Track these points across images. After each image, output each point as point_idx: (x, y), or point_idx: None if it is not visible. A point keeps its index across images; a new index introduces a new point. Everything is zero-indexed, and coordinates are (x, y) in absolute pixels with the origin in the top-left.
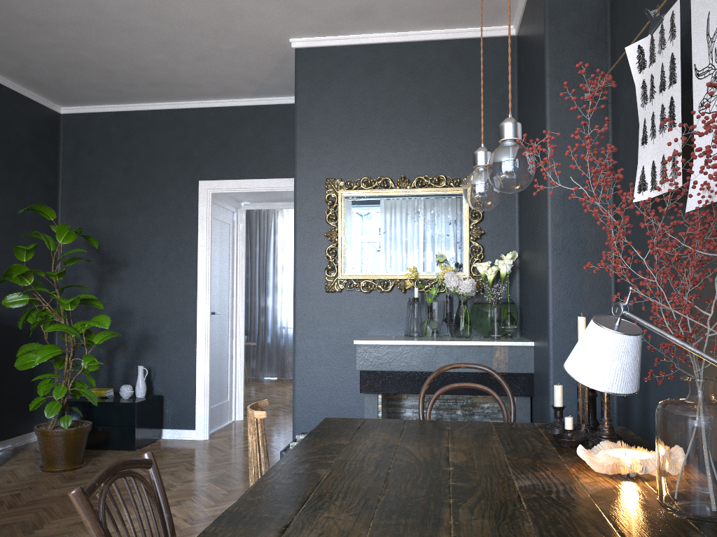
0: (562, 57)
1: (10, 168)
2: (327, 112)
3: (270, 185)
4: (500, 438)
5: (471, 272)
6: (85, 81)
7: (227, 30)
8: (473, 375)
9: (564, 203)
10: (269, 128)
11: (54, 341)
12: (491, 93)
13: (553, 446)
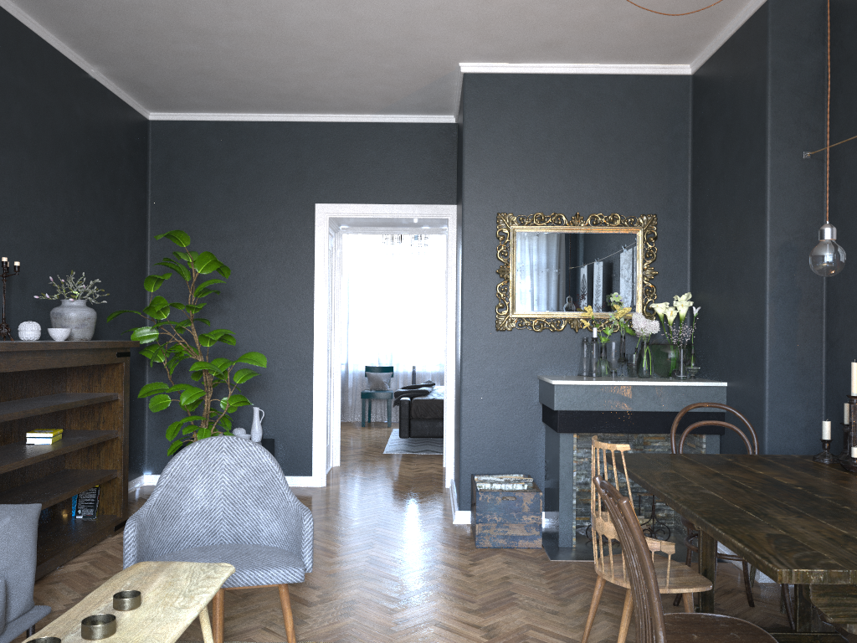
0: (783, 116)
1: (113, 184)
2: (497, 142)
3: (396, 211)
4: (789, 466)
5: (644, 312)
6: (201, 89)
7: (400, 51)
8: (668, 414)
9: (782, 253)
10: (394, 148)
11: (144, 380)
12: (666, 132)
13: (843, 471)
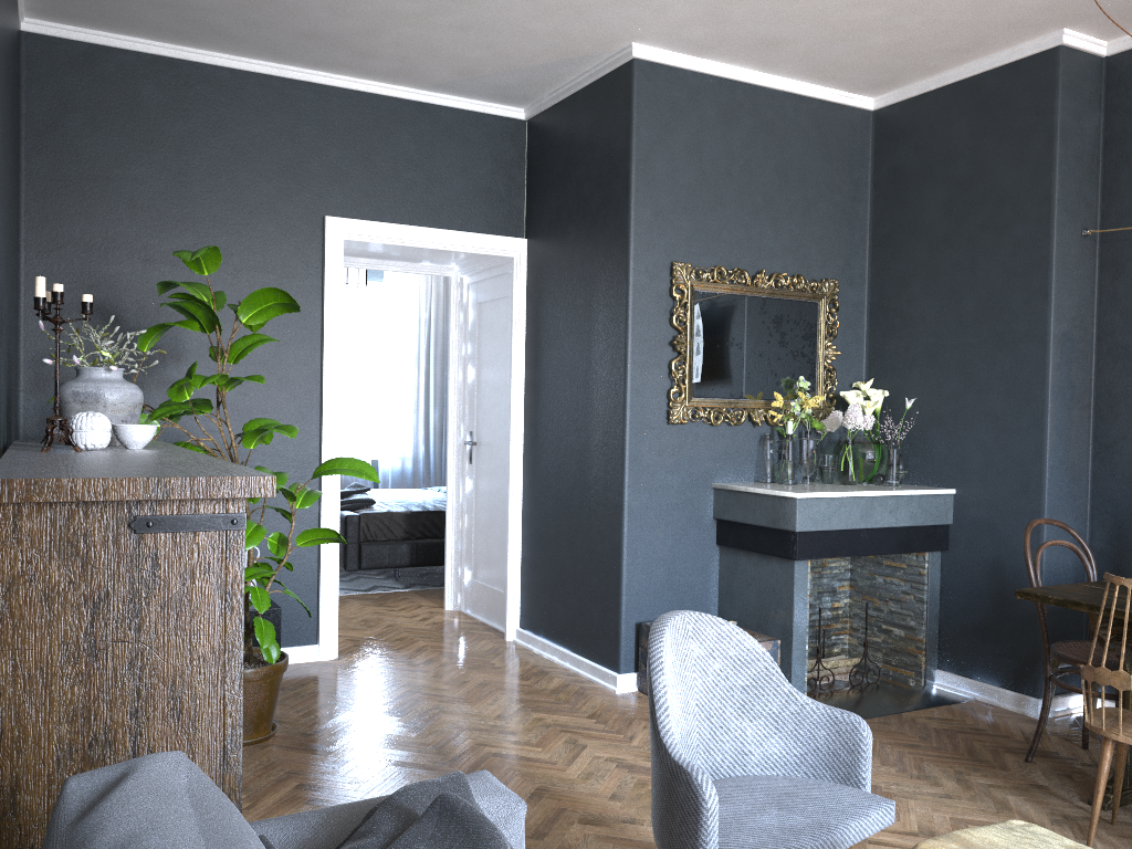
0: (1068, 184)
1: (15, 145)
2: (673, 164)
3: (446, 240)
4: None
5: (825, 402)
6: None
7: (580, 10)
8: (901, 529)
9: (1062, 343)
10: (442, 145)
11: None
12: (847, 178)
13: None
